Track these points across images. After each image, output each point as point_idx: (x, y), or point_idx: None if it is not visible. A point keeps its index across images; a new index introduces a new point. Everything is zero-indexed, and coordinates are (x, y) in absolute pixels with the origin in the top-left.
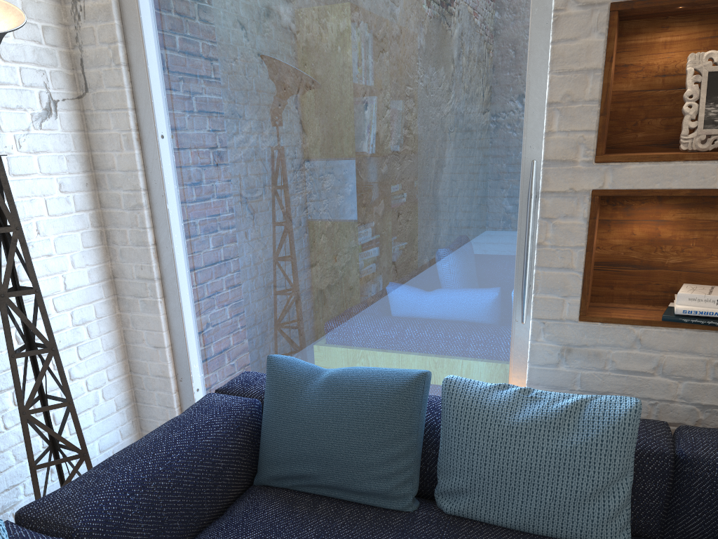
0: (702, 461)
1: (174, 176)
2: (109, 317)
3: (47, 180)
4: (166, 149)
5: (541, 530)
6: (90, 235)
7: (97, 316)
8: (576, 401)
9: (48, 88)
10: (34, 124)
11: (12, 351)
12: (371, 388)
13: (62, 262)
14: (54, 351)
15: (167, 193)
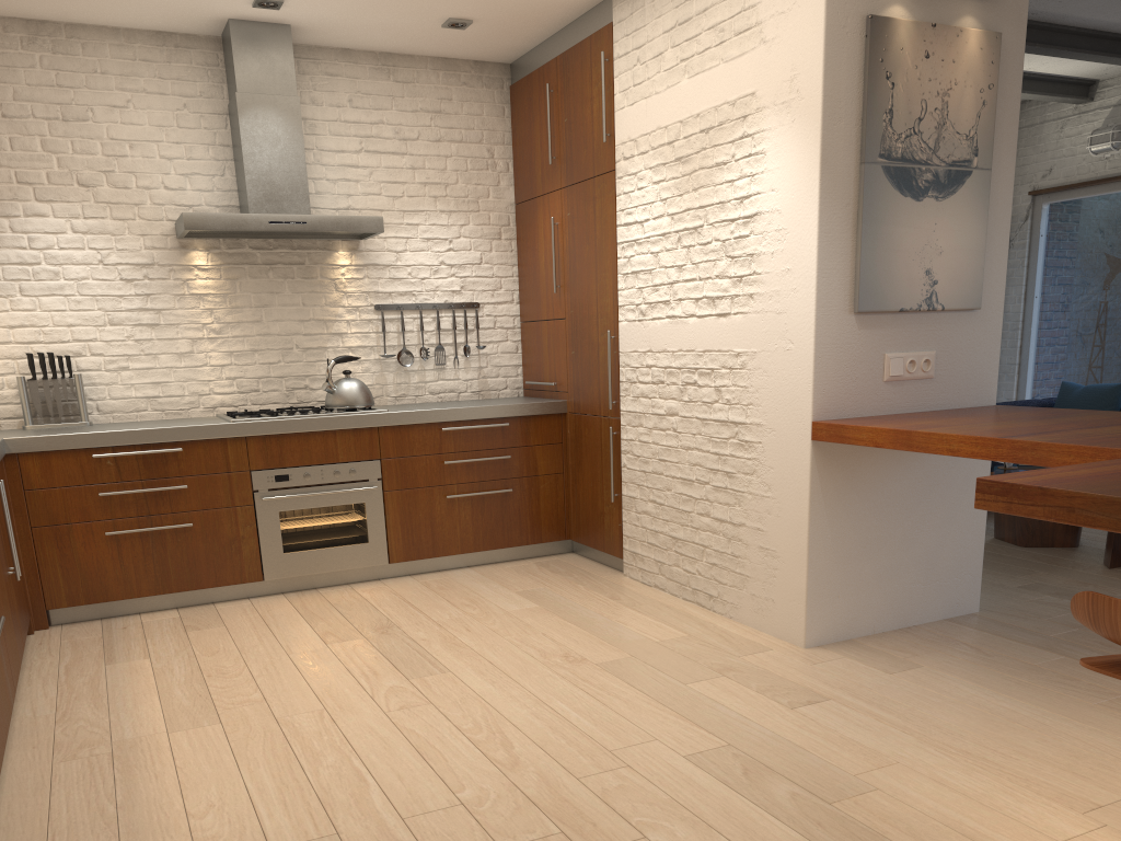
0: None
1: (1037, 315)
2: None
3: None
4: (1036, 302)
5: None
6: None
7: None
8: None
9: None
10: None
11: None
12: (1100, 388)
13: None
14: None
15: (1032, 322)
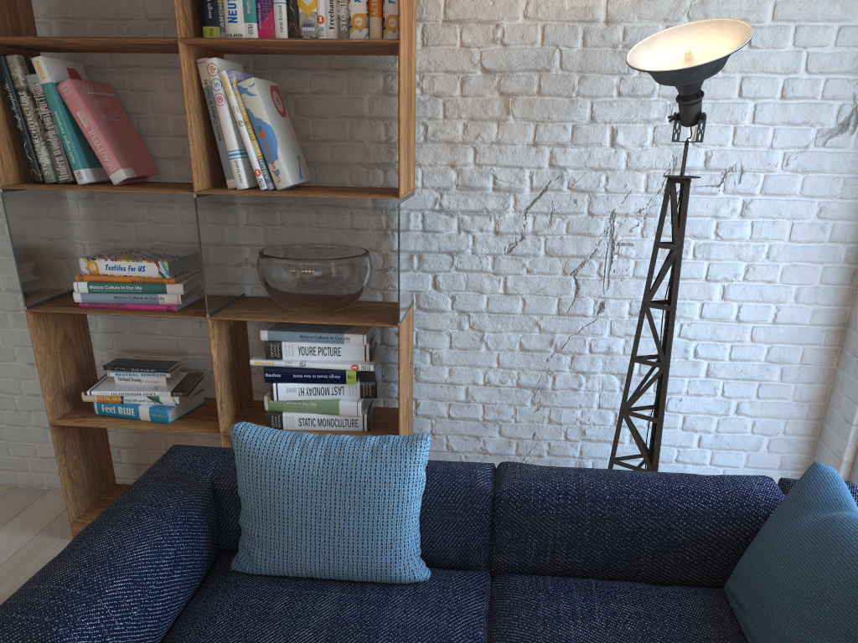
0: None
1: None
2: (818, 368)
3: (804, 203)
4: None
5: None
6: (837, 271)
7: (801, 361)
8: None
9: (856, 99)
10: (817, 141)
11: (634, 355)
12: (847, 554)
13: (783, 292)
14: (664, 369)
15: None
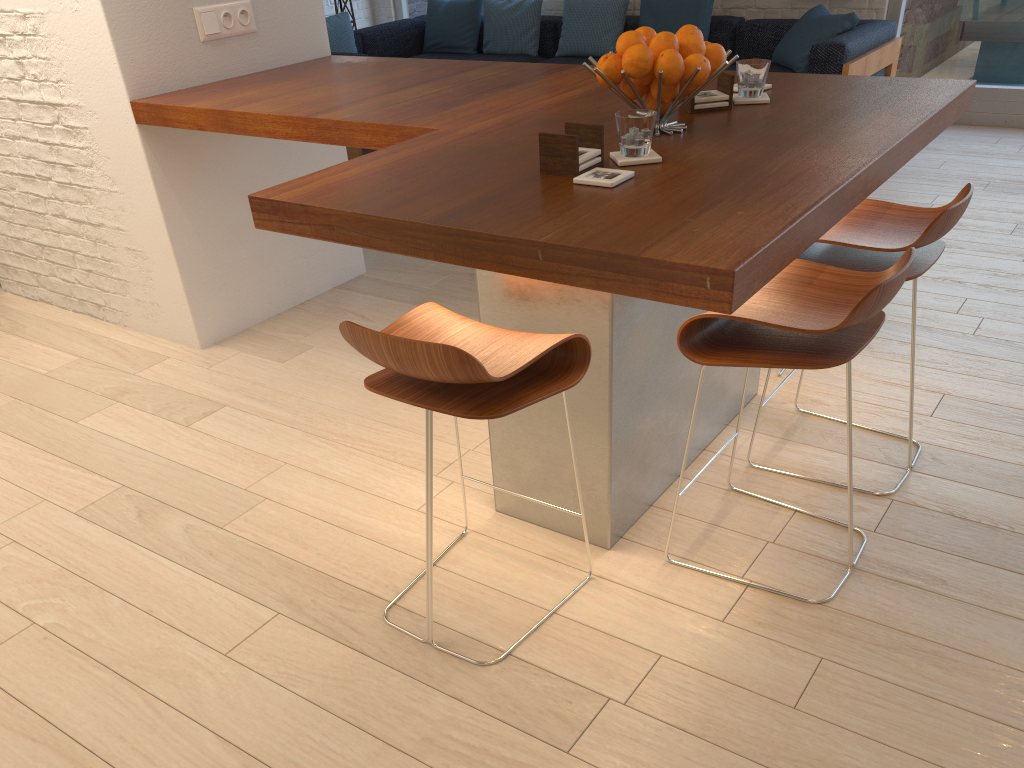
0: (560, 22)
1: None
2: (366, 0)
3: None
4: None
5: (509, 52)
6: None
7: None
8: (521, 1)
9: None
10: None
11: None
12: (461, 4)
13: None
14: None
15: None
